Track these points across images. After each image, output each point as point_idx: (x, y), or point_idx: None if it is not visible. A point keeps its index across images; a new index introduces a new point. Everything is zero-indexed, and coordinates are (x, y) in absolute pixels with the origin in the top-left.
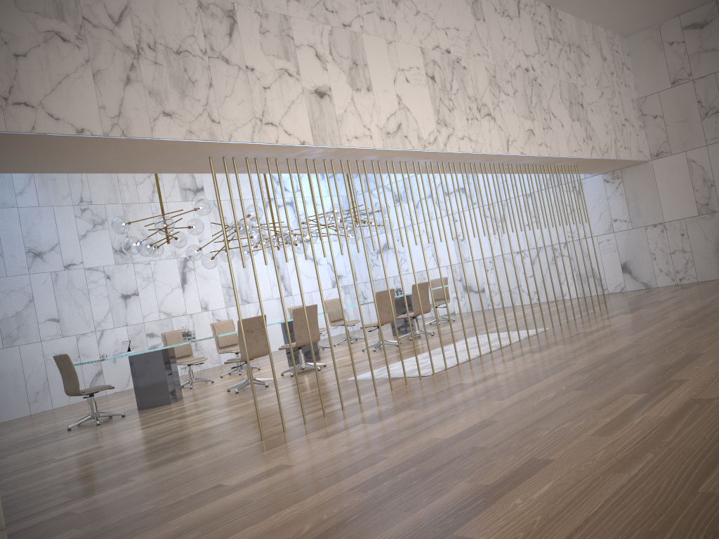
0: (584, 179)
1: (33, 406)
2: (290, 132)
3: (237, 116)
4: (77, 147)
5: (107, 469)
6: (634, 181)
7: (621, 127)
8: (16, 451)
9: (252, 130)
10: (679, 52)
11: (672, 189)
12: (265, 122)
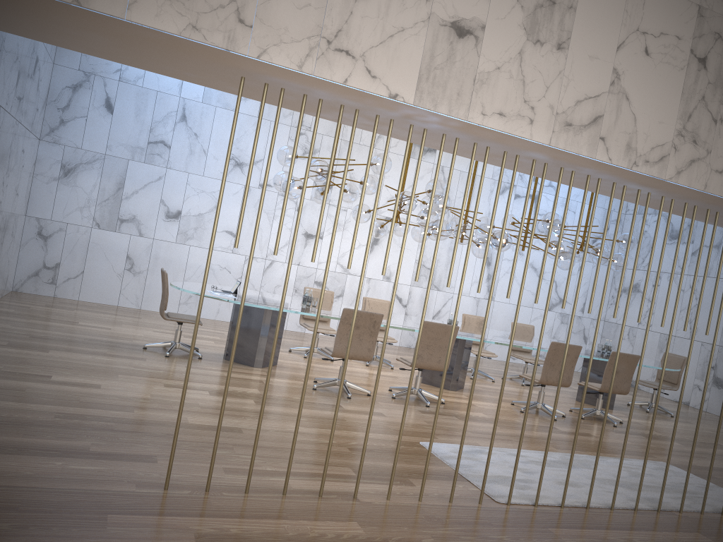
0: None
1: (182, 307)
2: (376, 74)
3: (288, 25)
4: (34, 8)
5: (19, 425)
6: None
7: None
8: (69, 349)
9: (306, 53)
10: None
11: None
12: (335, 47)
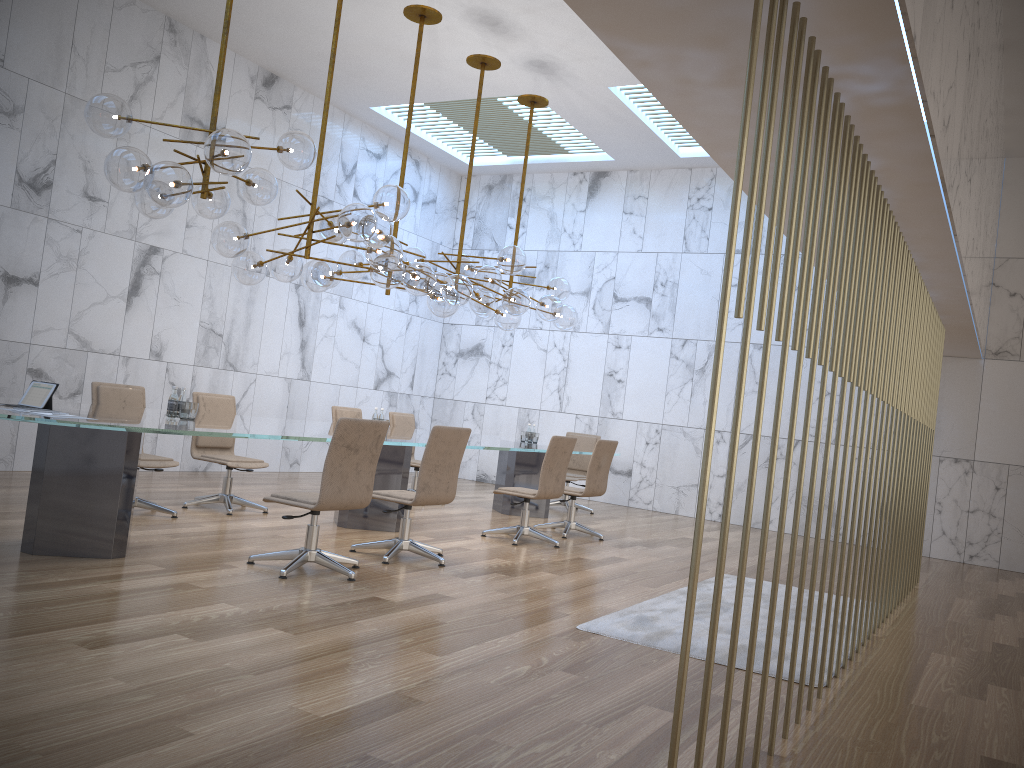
0: None
1: None
2: None
3: None
4: None
5: None
6: (945, 381)
7: (987, 291)
8: None
9: None
10: None
11: (1003, 413)
12: None
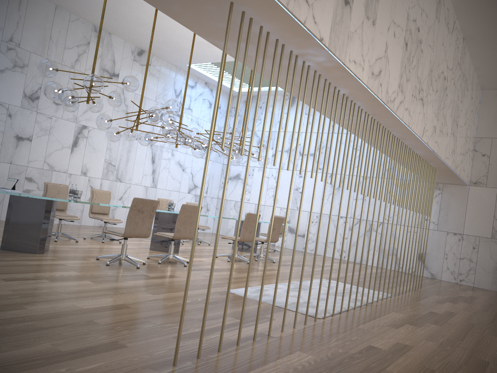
0: None
1: None
2: (316, 21)
3: None
4: None
5: None
6: (450, 196)
7: (465, 153)
8: None
9: None
10: None
11: (478, 212)
12: None
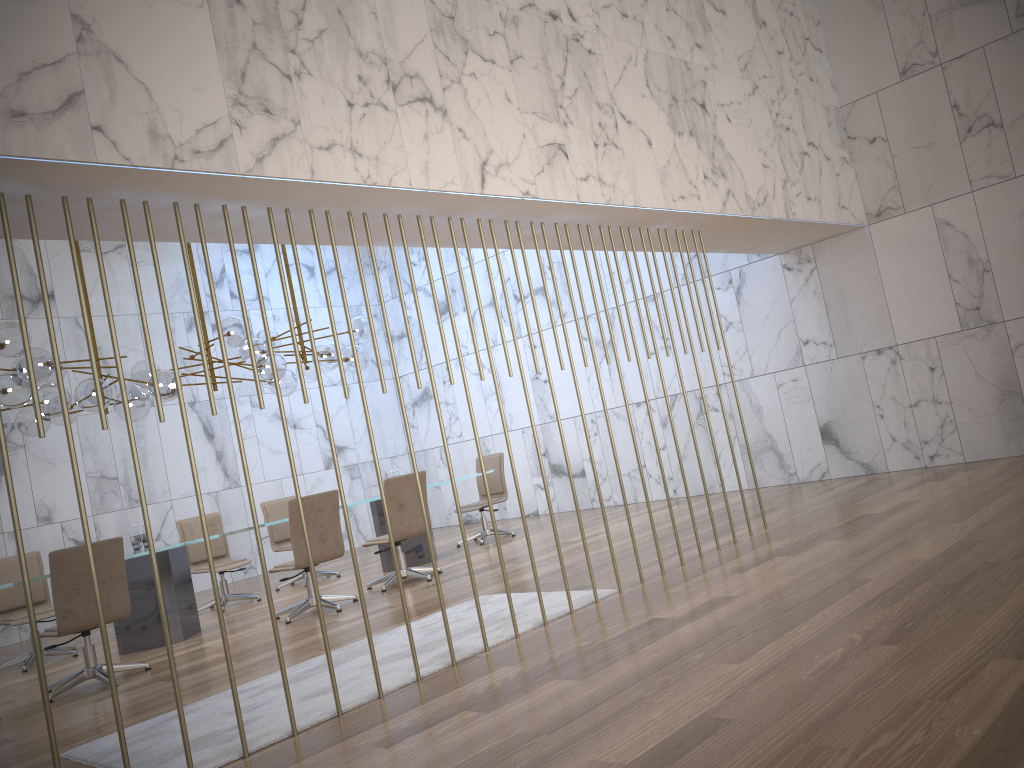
0: (748, 265)
1: None
2: None
3: None
4: None
5: None
6: (838, 266)
7: (799, 157)
8: None
9: None
10: (913, 11)
11: (909, 279)
12: None
